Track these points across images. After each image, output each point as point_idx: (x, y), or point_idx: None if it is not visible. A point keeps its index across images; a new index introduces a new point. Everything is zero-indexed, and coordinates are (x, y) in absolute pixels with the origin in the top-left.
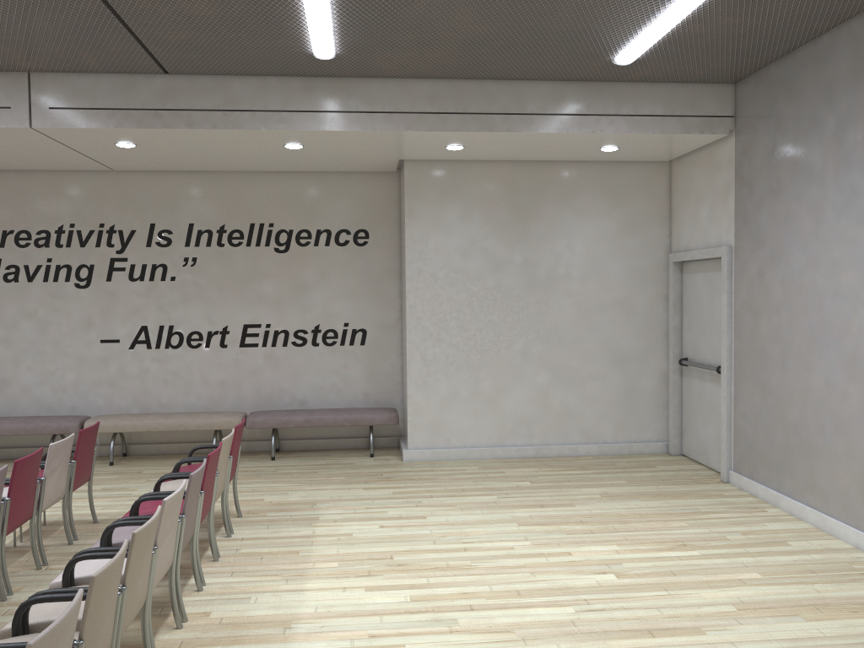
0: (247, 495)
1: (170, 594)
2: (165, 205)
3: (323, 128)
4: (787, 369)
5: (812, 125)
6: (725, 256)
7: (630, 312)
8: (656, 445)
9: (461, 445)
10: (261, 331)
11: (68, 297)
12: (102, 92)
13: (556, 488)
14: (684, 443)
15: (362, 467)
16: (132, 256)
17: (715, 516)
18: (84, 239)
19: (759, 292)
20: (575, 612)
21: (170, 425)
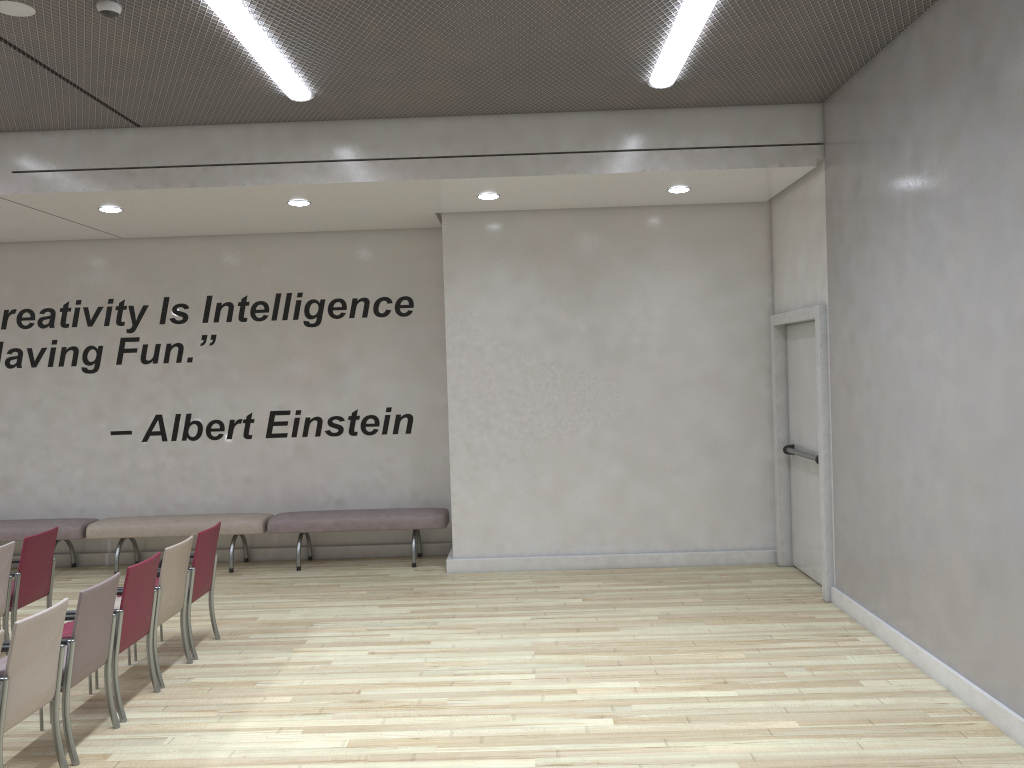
0: (242, 613)
1: (53, 732)
2: (180, 275)
3: (317, 181)
4: (879, 460)
5: (891, 150)
6: (817, 317)
7: (724, 389)
8: (761, 554)
9: (517, 553)
10: (291, 418)
11: (75, 383)
12: (69, 151)
13: (610, 607)
14: (794, 551)
15: (395, 579)
16: (145, 334)
17: (786, 646)
18: (92, 317)
19: (852, 362)
20: (534, 767)
21: (181, 529)
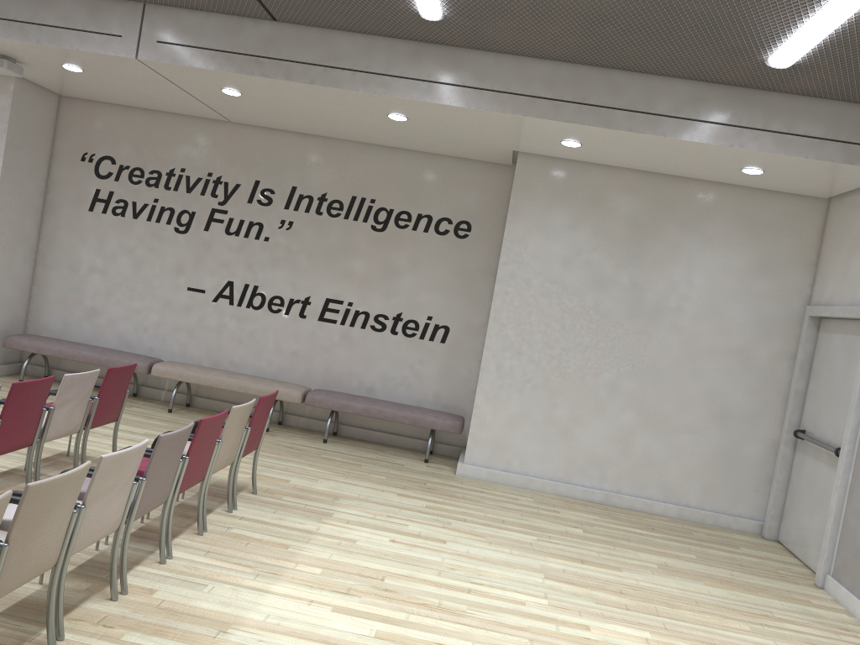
0: (276, 473)
1: (111, 561)
2: (273, 164)
3: (424, 99)
4: None
5: None
6: None
7: (746, 364)
8: (749, 523)
9: (522, 471)
10: (343, 308)
11: (166, 240)
12: (209, 32)
13: (609, 544)
14: (782, 528)
15: (410, 470)
16: (233, 209)
17: (789, 627)
18: (191, 185)
19: None
20: None
21: (231, 385)
